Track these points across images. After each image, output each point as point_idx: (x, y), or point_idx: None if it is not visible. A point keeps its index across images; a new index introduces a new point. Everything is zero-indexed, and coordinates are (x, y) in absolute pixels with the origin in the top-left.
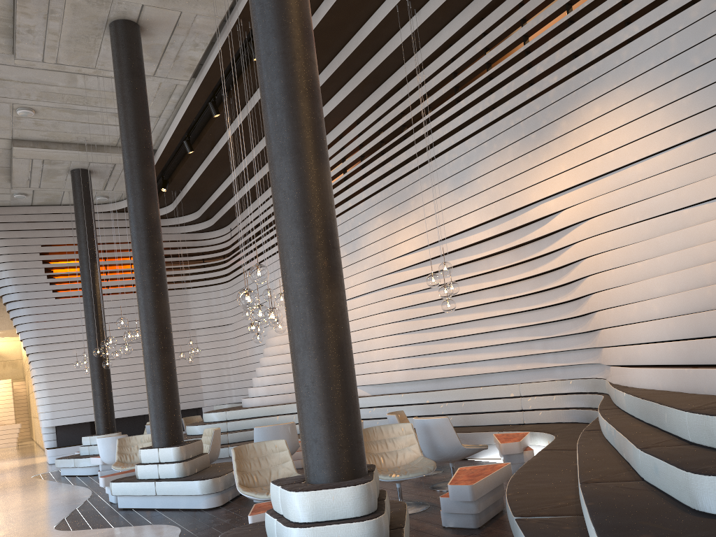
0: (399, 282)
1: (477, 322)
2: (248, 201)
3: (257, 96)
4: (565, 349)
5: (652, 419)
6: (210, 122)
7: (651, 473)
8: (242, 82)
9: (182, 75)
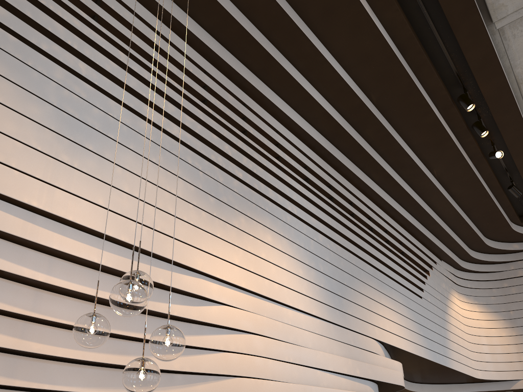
0: None
1: None
2: None
3: None
4: None
5: None
6: None
7: None
8: None
9: None
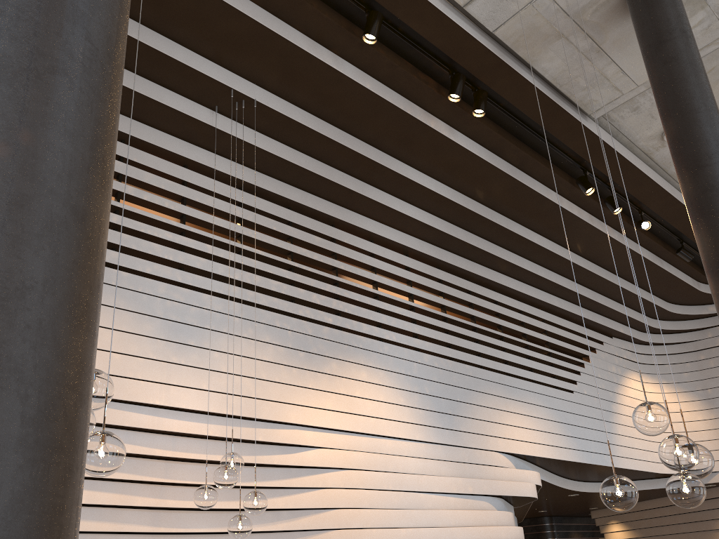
0: None
1: None
2: None
3: None
4: None
5: None
6: None
7: None
8: None
9: None
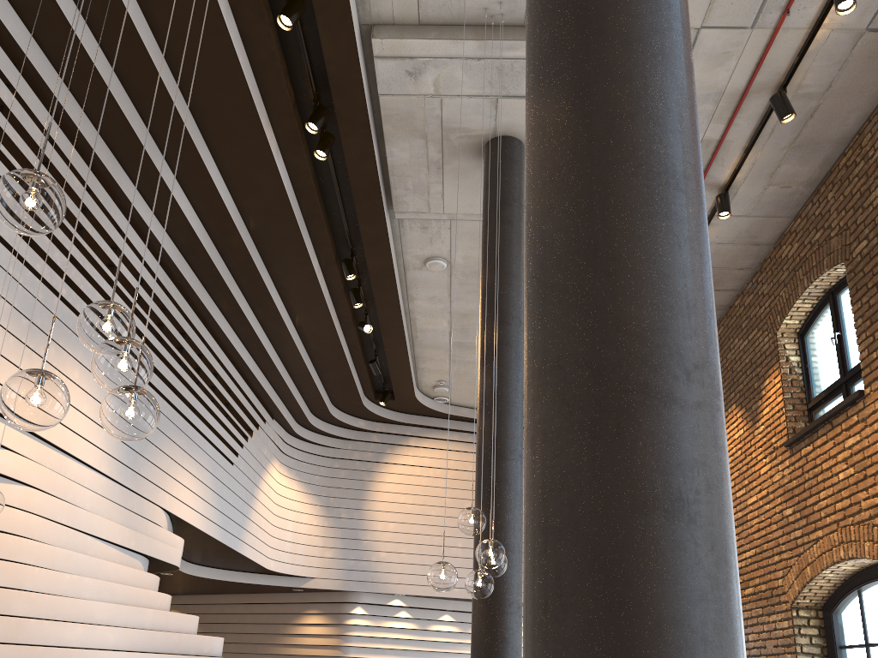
0: None
1: None
2: None
3: None
4: None
5: None
6: None
7: None
8: None
9: None
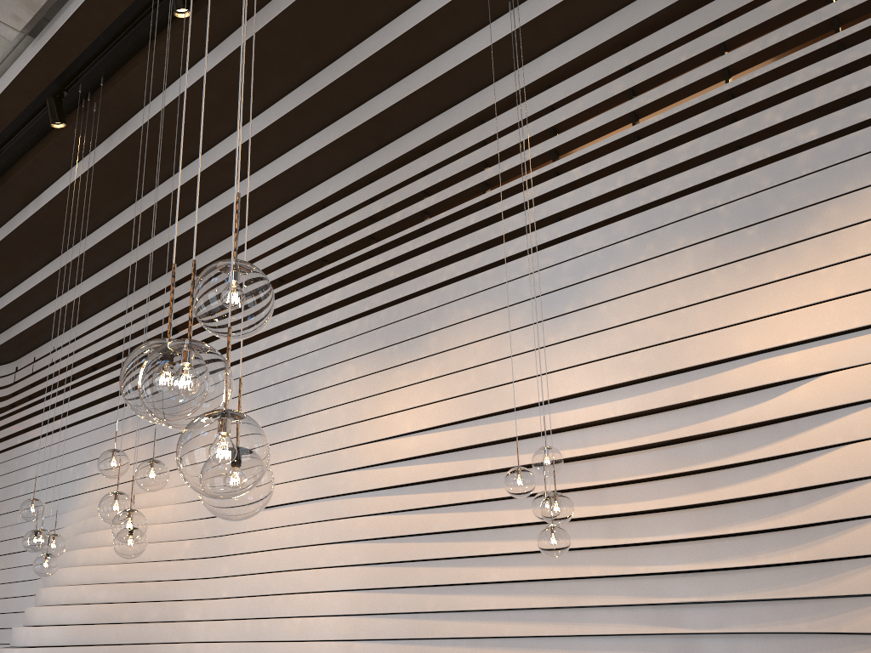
0: (378, 487)
1: (540, 585)
2: (66, 322)
3: (151, 110)
4: None
5: None
6: (38, 147)
7: None
8: (130, 74)
9: (11, 12)
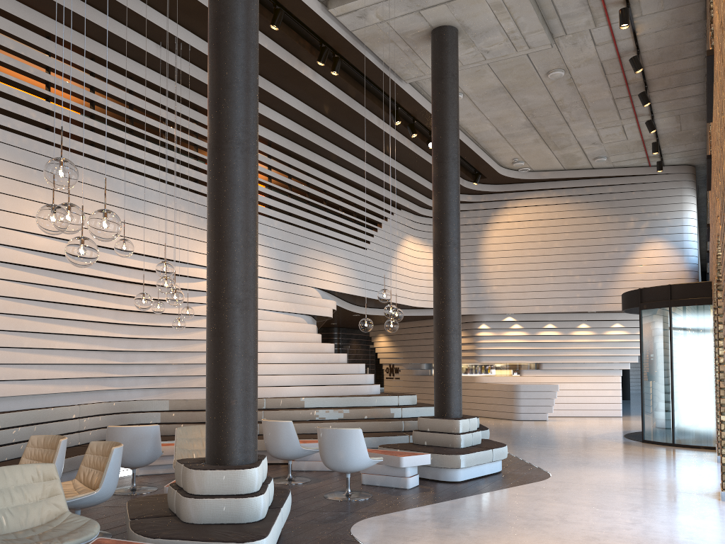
0: (10, 262)
1: (78, 338)
2: None
3: None
4: (130, 375)
5: (355, 403)
6: None
7: (412, 413)
8: None
9: None
